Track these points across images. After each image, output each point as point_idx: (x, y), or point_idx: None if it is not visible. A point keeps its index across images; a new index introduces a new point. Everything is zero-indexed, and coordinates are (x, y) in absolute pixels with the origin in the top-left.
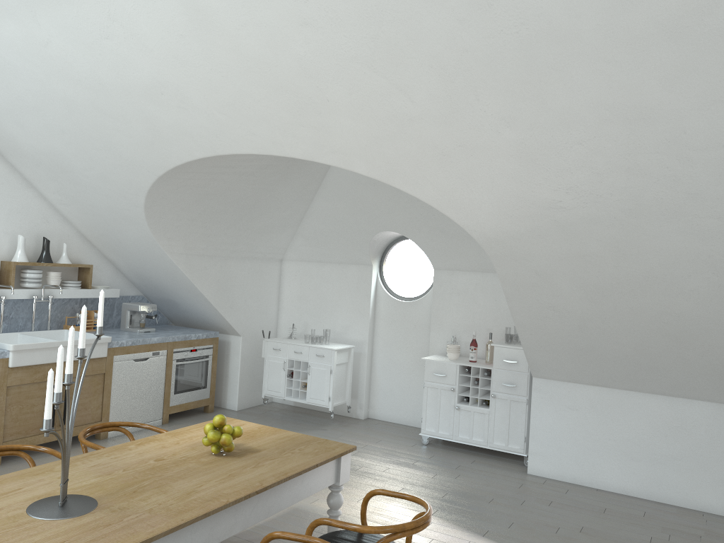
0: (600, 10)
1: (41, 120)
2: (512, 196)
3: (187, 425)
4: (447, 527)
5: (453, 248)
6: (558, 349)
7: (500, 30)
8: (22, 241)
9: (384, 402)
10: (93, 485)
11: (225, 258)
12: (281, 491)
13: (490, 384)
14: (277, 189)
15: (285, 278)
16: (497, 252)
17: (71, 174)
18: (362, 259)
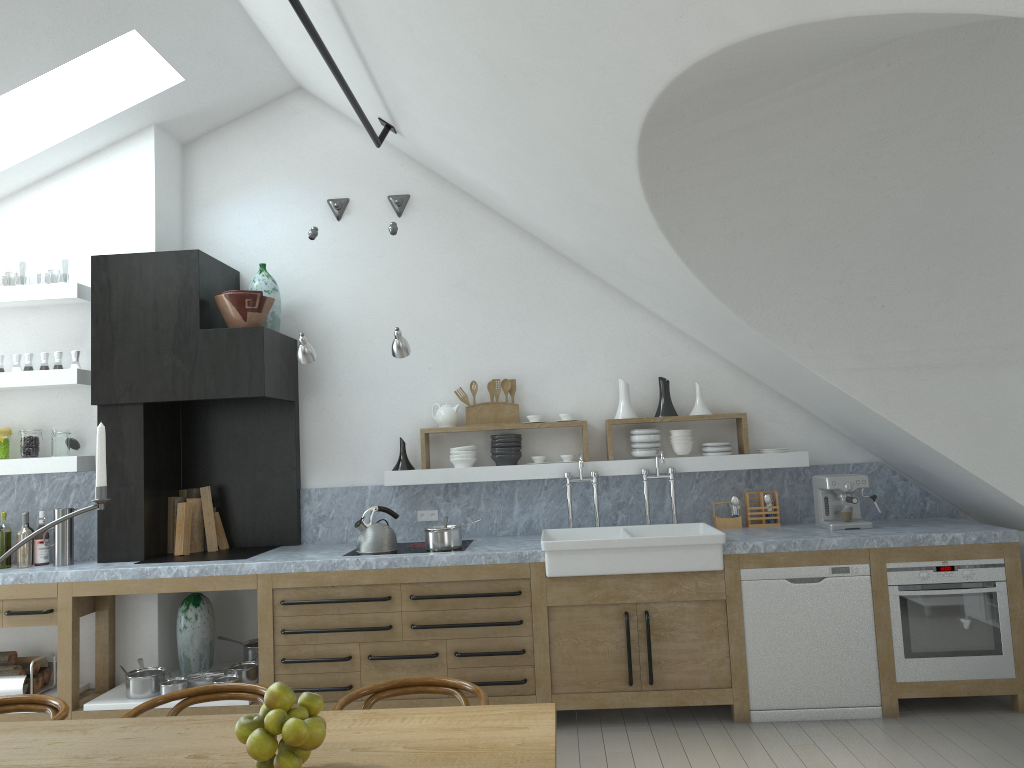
0: None
1: (538, 200)
2: None
3: (930, 729)
4: None
5: None
6: None
7: None
8: (622, 387)
9: None
10: None
11: (987, 366)
12: None
13: None
14: (993, 179)
15: None
16: None
17: (629, 270)
18: None
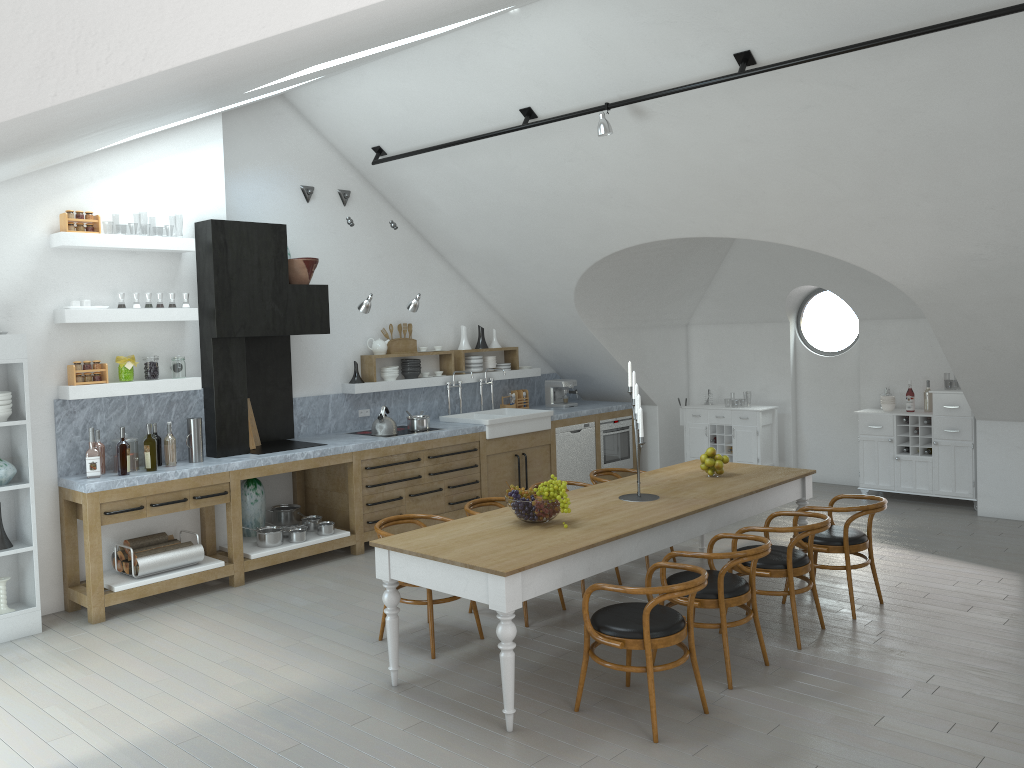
0: (992, 117)
1: (490, 225)
2: (935, 253)
3: None
4: (897, 549)
5: (879, 296)
6: (999, 388)
7: (913, 135)
8: (465, 331)
9: (814, 463)
10: (645, 490)
11: (637, 328)
12: (767, 496)
13: (931, 433)
14: (690, 256)
15: (693, 343)
16: (926, 302)
17: (507, 267)
18: (777, 317)
